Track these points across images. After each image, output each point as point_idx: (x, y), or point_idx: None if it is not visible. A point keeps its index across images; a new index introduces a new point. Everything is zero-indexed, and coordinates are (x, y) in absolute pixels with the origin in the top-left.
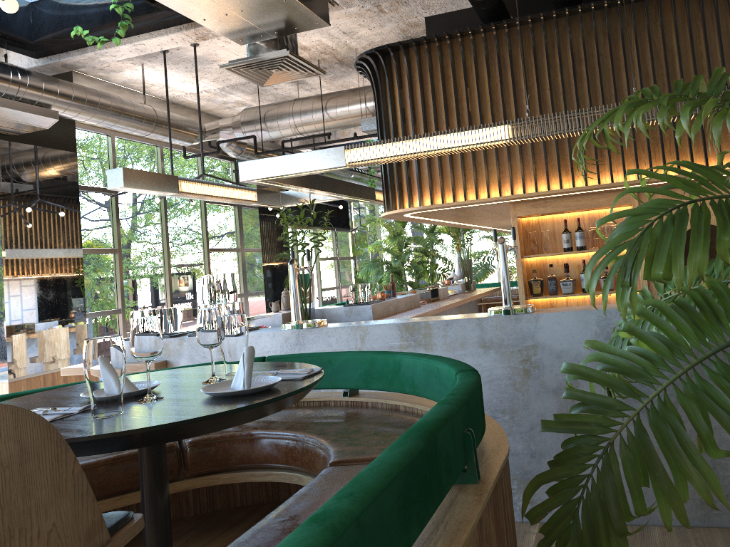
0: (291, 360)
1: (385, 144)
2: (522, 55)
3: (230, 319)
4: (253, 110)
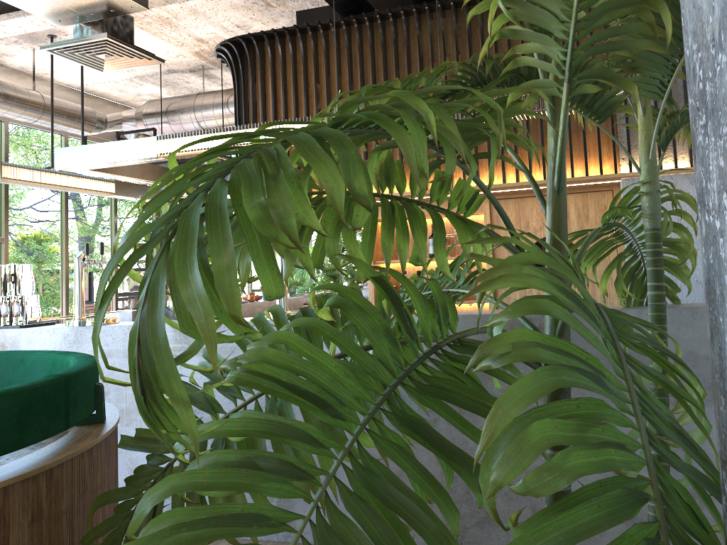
0: None
1: (197, 136)
2: (372, 52)
3: None
4: (156, 102)
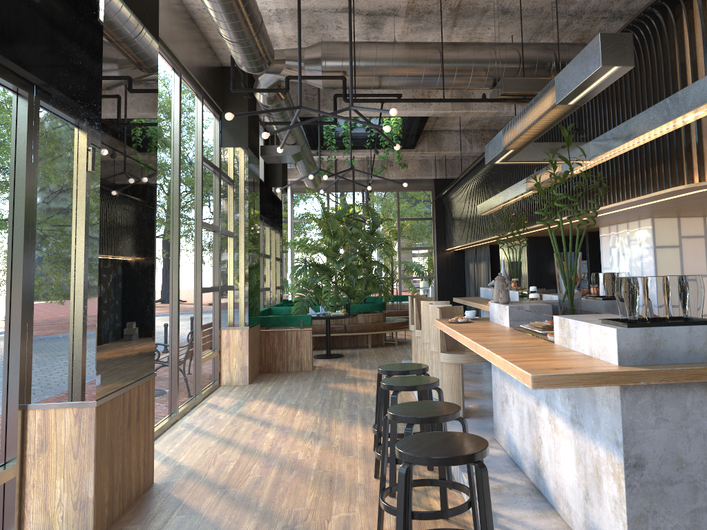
0: None
1: None
2: None
3: None
4: (338, 44)
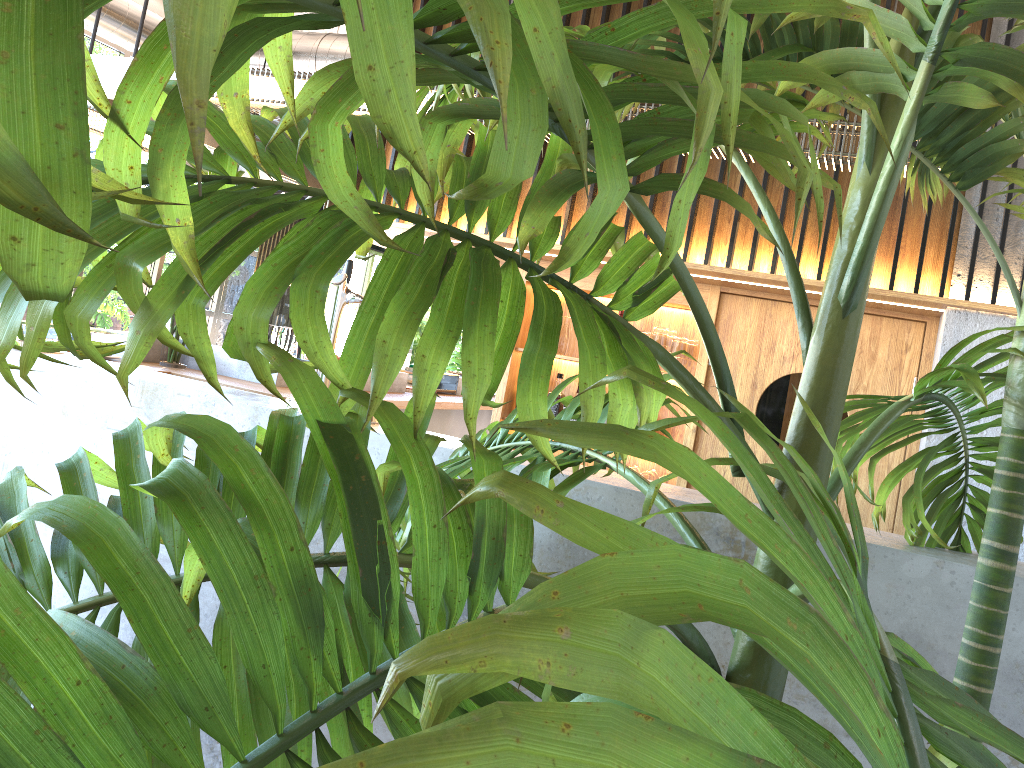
0: None
1: (261, 78)
2: (586, 10)
3: None
4: None
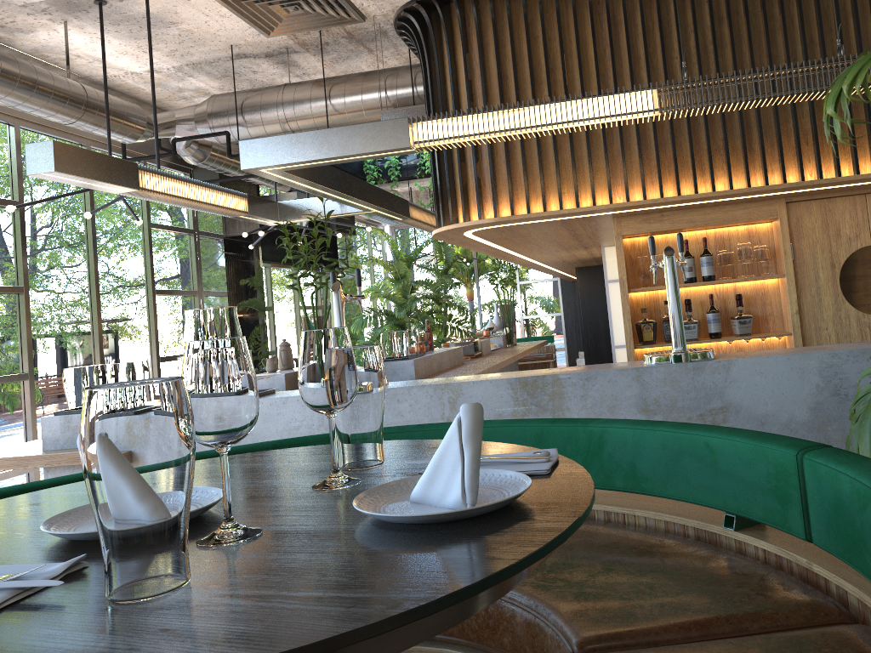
0: (387, 437)
1: (470, 116)
2: (642, 8)
3: (356, 354)
4: (225, 96)
